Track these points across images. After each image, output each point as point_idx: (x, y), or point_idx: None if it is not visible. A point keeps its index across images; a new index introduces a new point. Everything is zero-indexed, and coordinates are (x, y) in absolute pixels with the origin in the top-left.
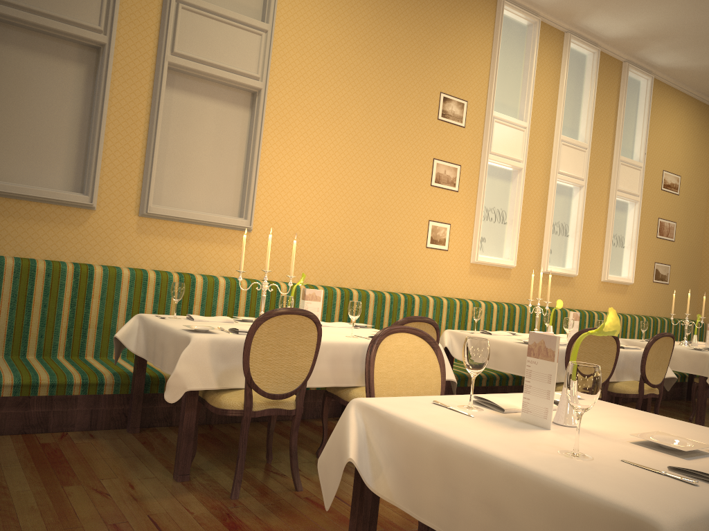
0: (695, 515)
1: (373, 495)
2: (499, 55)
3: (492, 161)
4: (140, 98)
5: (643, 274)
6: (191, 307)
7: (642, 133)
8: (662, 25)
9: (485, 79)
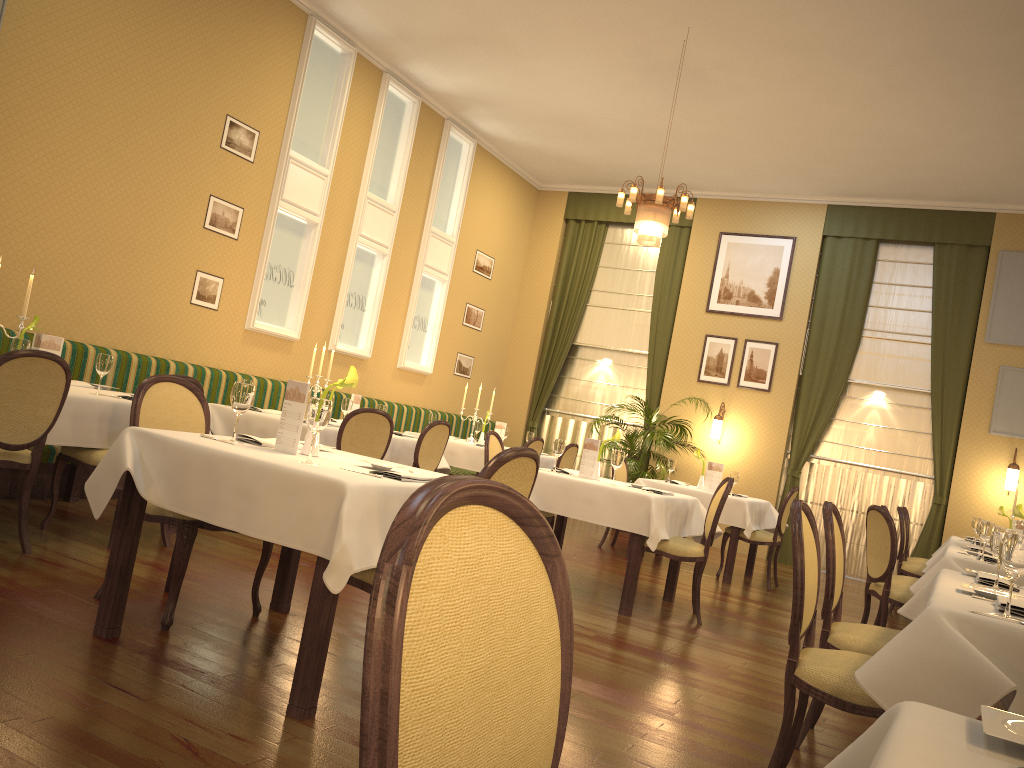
0: (370, 484)
1: (139, 510)
2: (304, 83)
3: (283, 209)
4: None
5: (444, 365)
6: None
7: (458, 204)
8: (485, 91)
9: (284, 108)
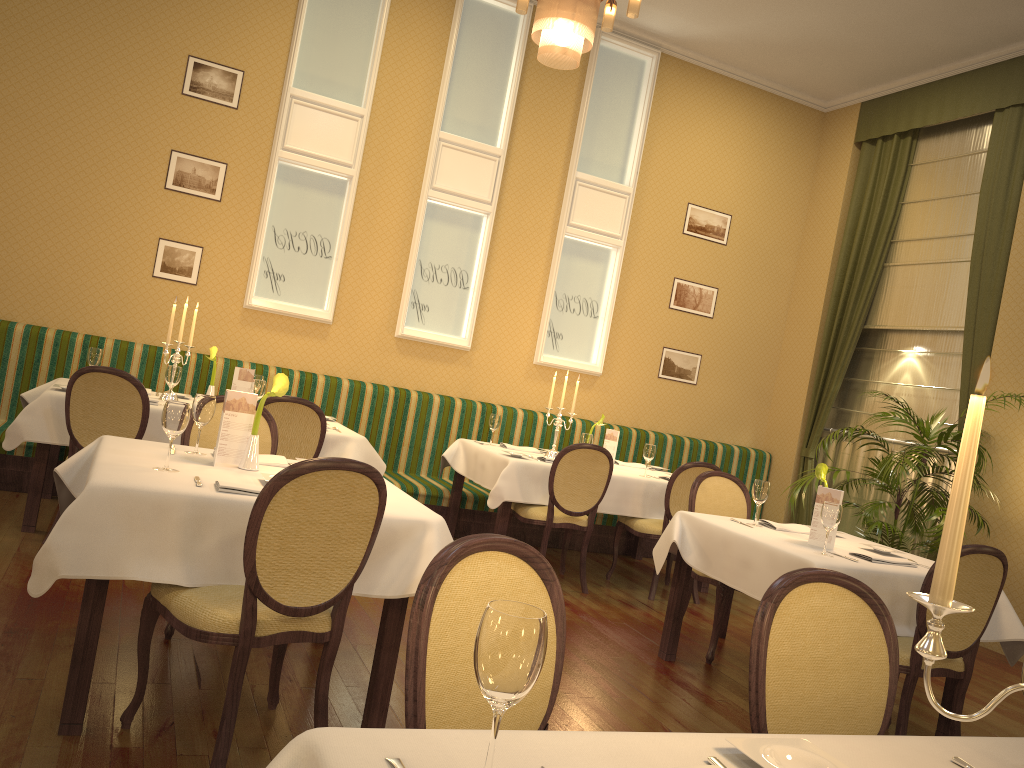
0: None
1: None
2: (323, 8)
3: (292, 162)
4: None
5: (635, 363)
6: None
7: (637, 140)
8: None
9: (282, 40)
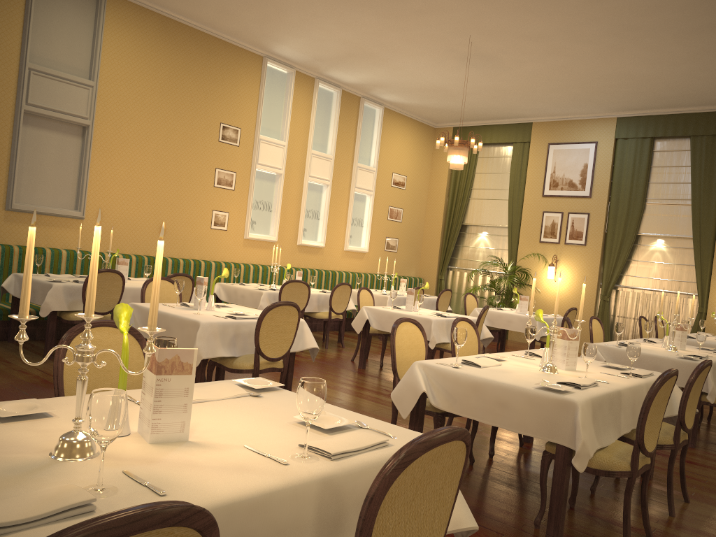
0: (214, 322)
1: None
2: (266, 95)
3: (260, 169)
4: (4, 133)
5: (377, 245)
6: (43, 269)
7: (376, 146)
8: (376, 80)
9: (254, 112)
